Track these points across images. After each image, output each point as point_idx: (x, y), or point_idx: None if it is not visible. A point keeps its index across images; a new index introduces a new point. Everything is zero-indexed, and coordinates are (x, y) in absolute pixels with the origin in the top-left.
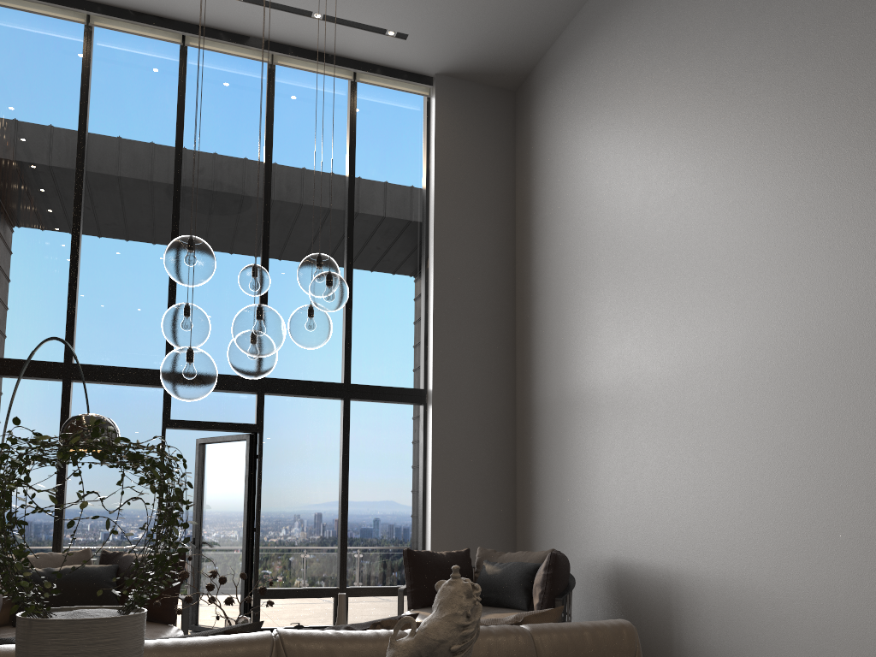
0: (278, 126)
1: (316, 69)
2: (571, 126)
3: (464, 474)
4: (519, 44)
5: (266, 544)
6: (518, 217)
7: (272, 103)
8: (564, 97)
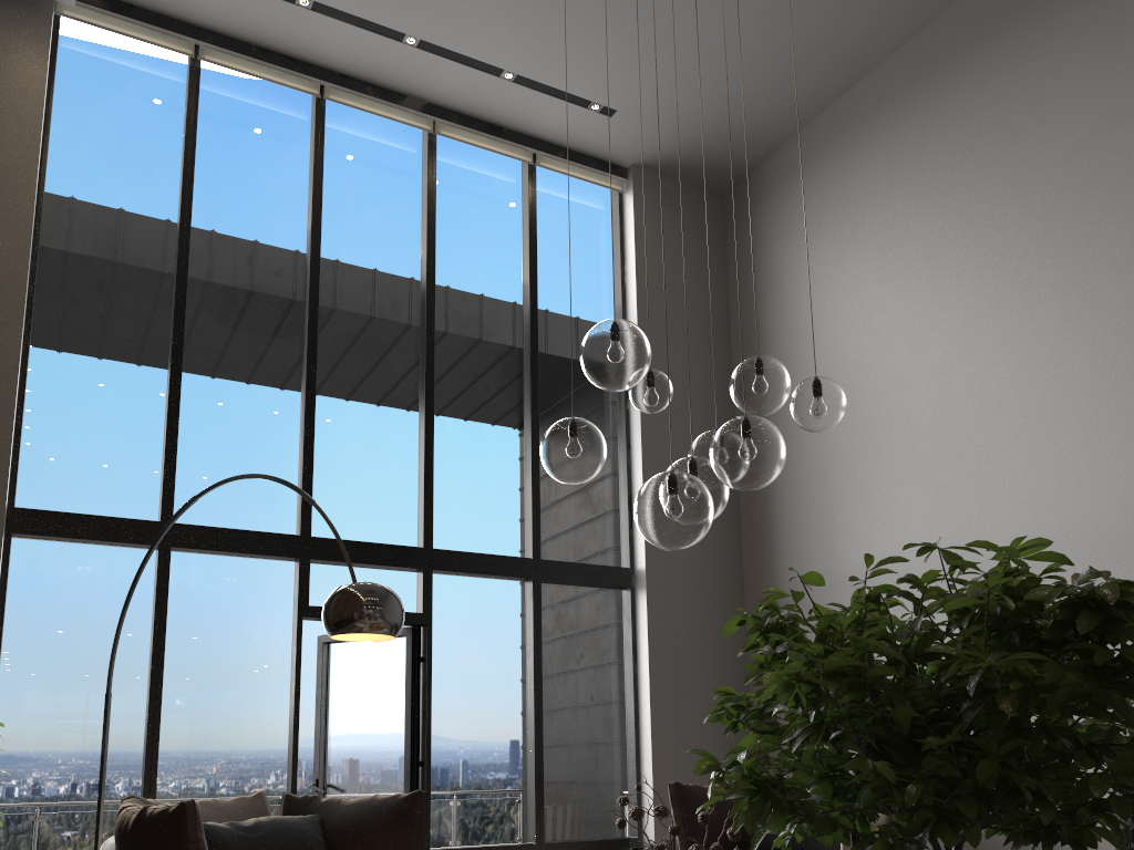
0: (438, 214)
1: (488, 146)
2: (830, 236)
3: (689, 682)
4: (750, 135)
5: (435, 784)
6: (737, 350)
7: (434, 184)
8: (815, 201)
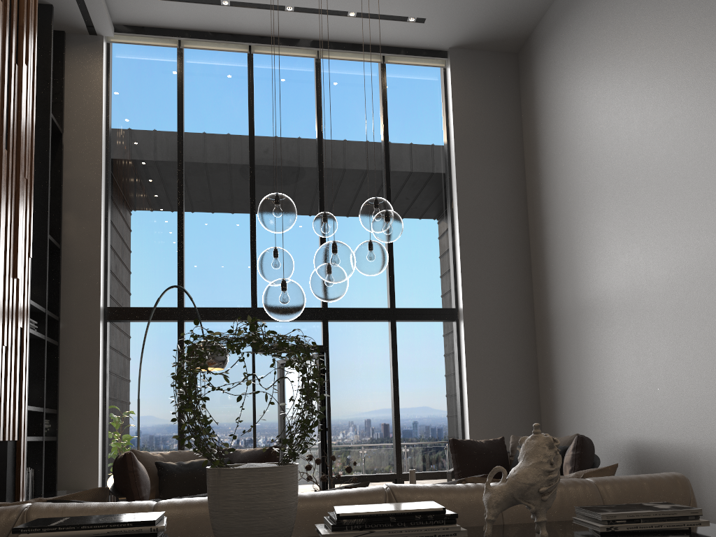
0: (325, 107)
1: (353, 58)
2: (569, 74)
3: (494, 376)
4: (520, 13)
5: (336, 440)
6: (527, 158)
7: (320, 90)
8: (562, 51)
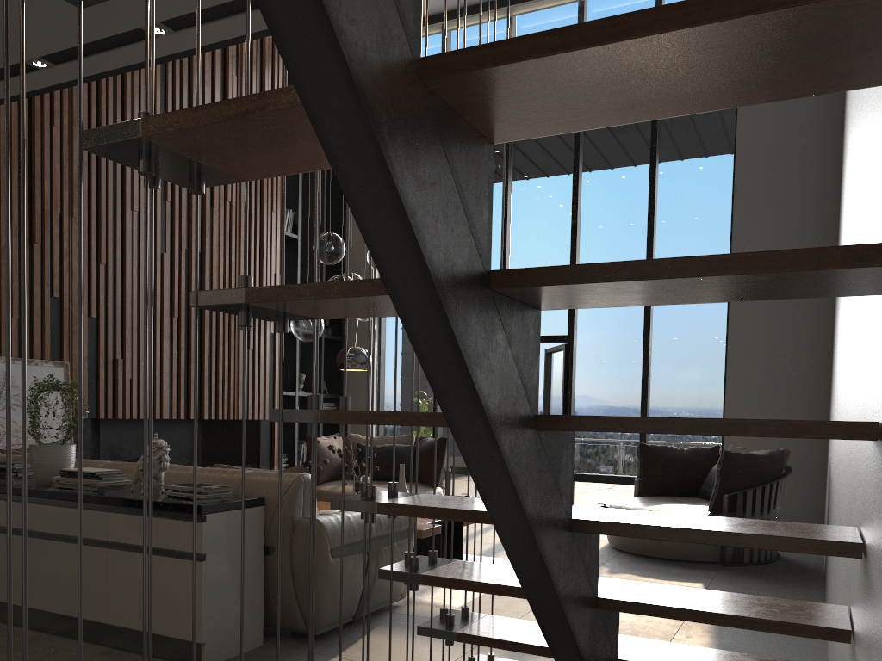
0: None
1: None
2: None
3: (765, 371)
4: None
5: (579, 436)
6: None
7: None
8: None
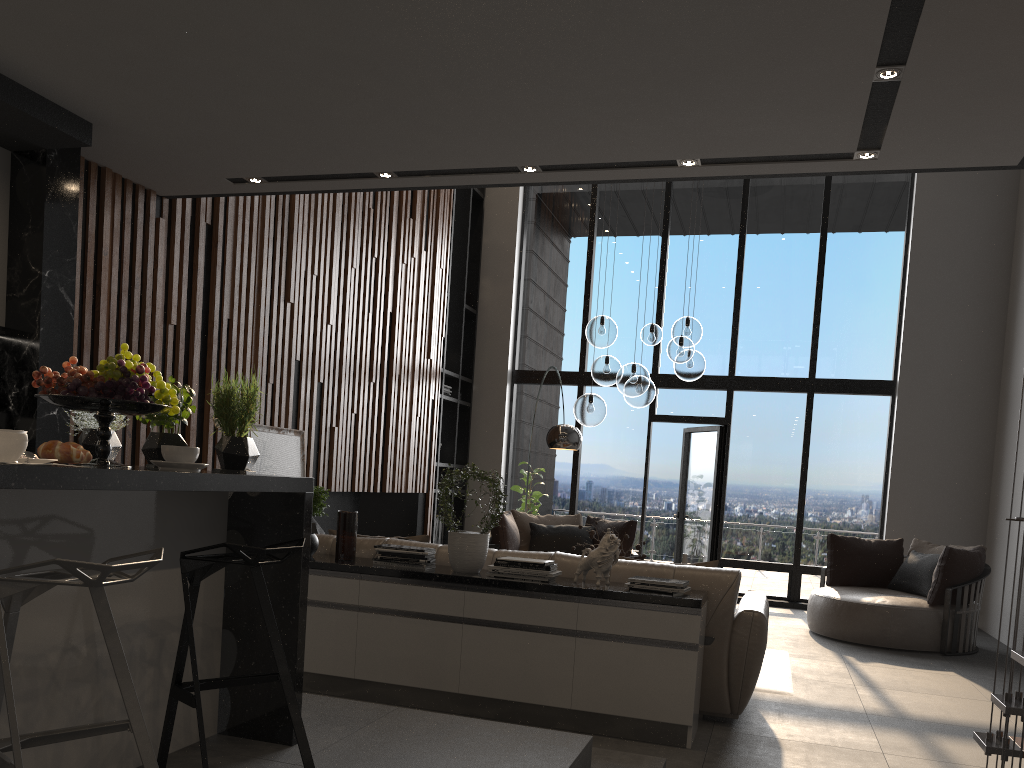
0: None
1: None
2: None
3: (929, 466)
4: None
5: (730, 521)
6: (1020, 185)
7: None
8: None
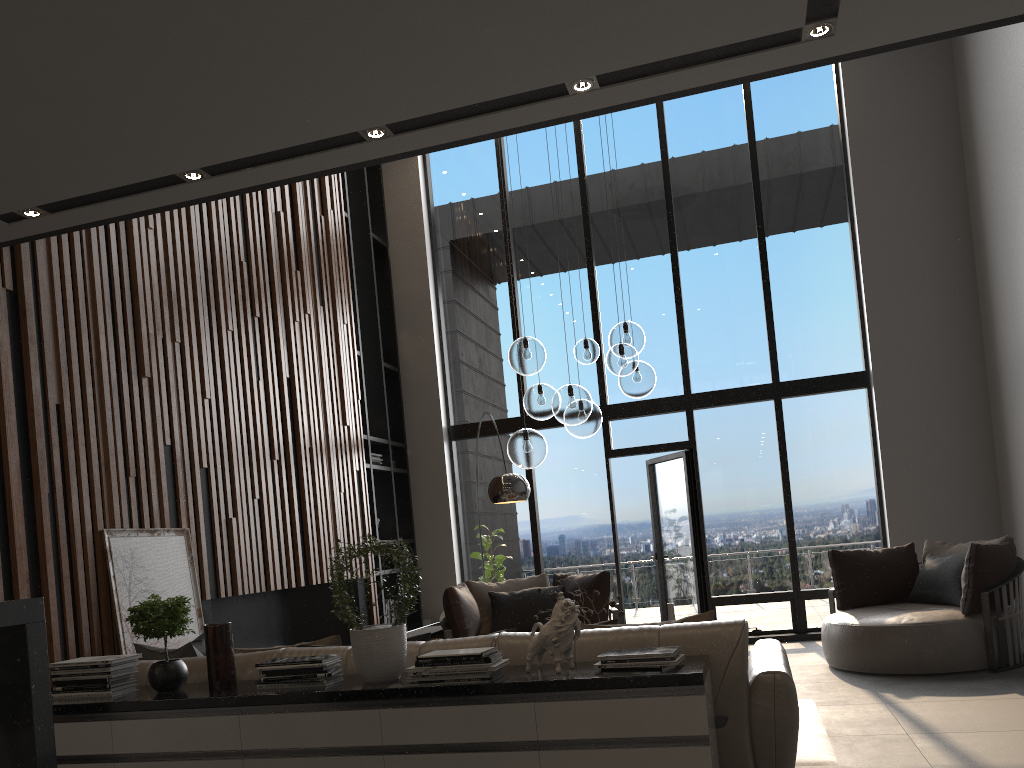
0: (672, 136)
1: None
2: None
3: (923, 457)
4: None
5: (714, 554)
6: (964, 138)
7: (662, 116)
8: None
